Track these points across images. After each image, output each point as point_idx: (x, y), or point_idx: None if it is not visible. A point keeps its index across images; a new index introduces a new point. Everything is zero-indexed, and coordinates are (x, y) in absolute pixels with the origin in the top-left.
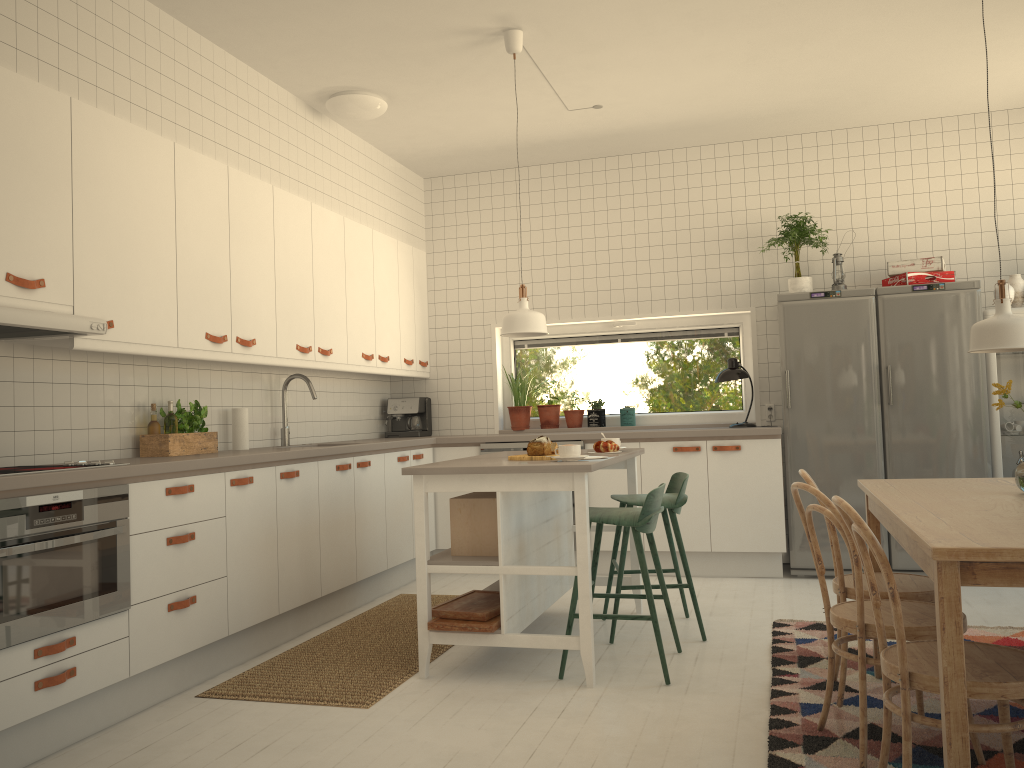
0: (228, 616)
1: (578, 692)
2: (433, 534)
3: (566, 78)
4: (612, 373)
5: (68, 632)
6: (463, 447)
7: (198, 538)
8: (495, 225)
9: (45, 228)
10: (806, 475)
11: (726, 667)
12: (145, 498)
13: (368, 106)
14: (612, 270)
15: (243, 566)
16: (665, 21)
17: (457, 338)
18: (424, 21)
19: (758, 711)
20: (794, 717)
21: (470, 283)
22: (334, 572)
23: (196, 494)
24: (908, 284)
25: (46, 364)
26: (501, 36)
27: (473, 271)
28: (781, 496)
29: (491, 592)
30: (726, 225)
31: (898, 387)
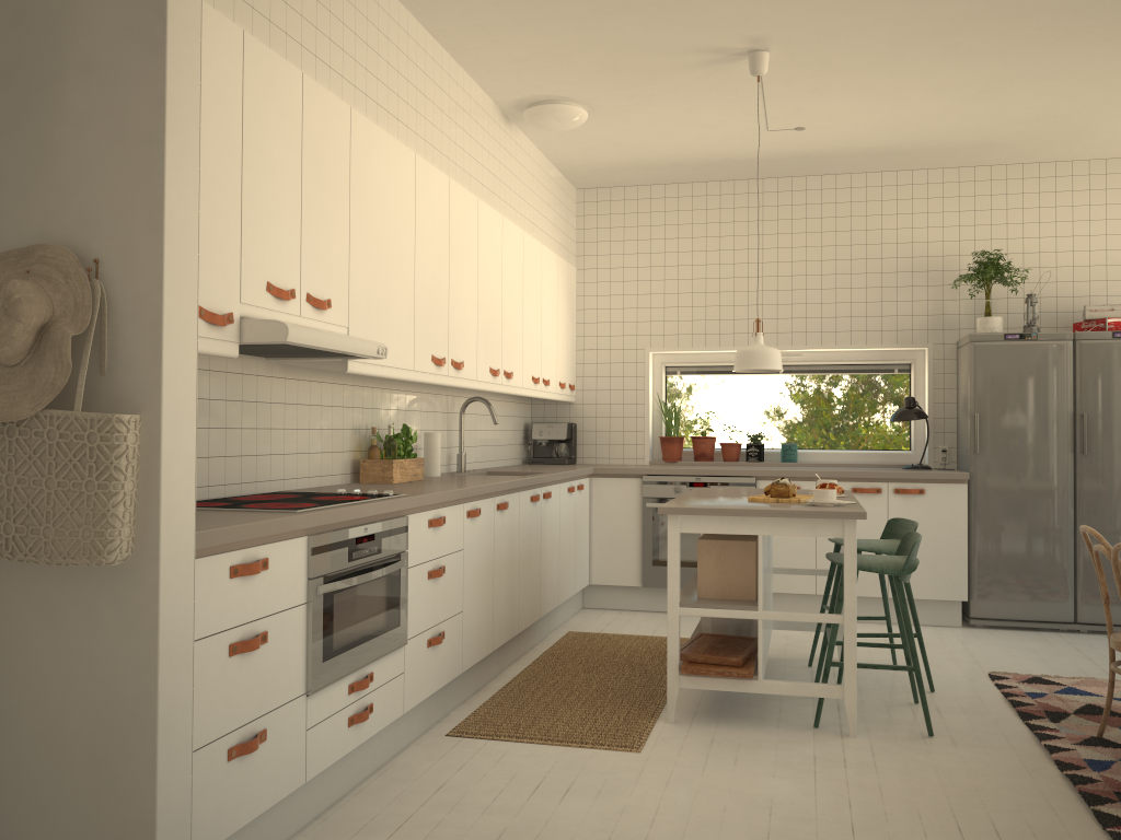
0: (462, 653)
1: (844, 741)
2: (587, 569)
3: (784, 100)
4: (771, 406)
5: (368, 667)
6: (623, 478)
7: (446, 572)
8: (653, 243)
9: (332, 246)
10: (1096, 532)
11: (975, 720)
12: (416, 530)
13: (571, 117)
14: (780, 298)
15: (472, 601)
16: (918, 51)
17: (607, 361)
18: (674, 38)
19: (1043, 766)
20: (1089, 773)
21: (623, 304)
22: (526, 608)
23: (446, 526)
24: (1107, 330)
25: (293, 384)
26: (743, 56)
27: (627, 291)
28: (965, 543)
29: (720, 636)
30: (905, 257)
31: (1093, 436)
